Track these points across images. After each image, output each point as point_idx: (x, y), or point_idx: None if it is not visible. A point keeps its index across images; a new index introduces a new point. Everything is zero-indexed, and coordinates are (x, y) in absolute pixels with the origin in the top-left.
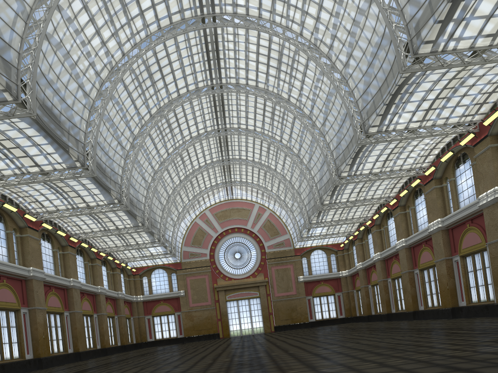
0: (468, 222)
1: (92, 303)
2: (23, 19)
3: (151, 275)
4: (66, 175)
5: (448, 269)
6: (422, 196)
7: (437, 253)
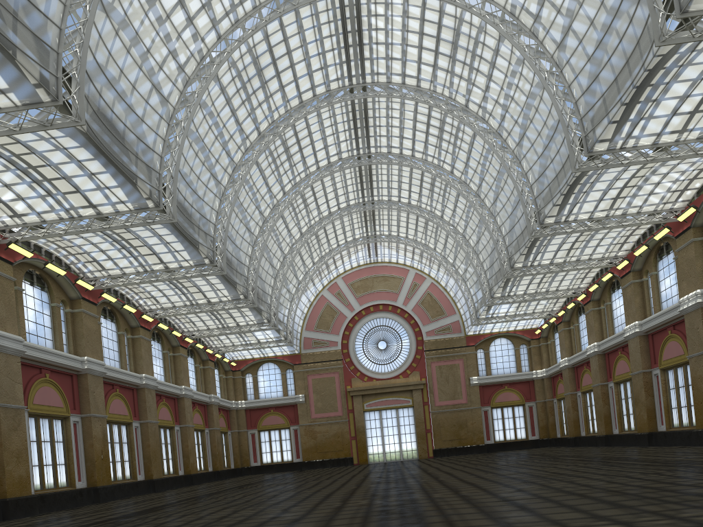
0: None
1: (173, 410)
2: None
3: (257, 371)
4: (134, 220)
5: None
6: (670, 255)
7: (692, 344)
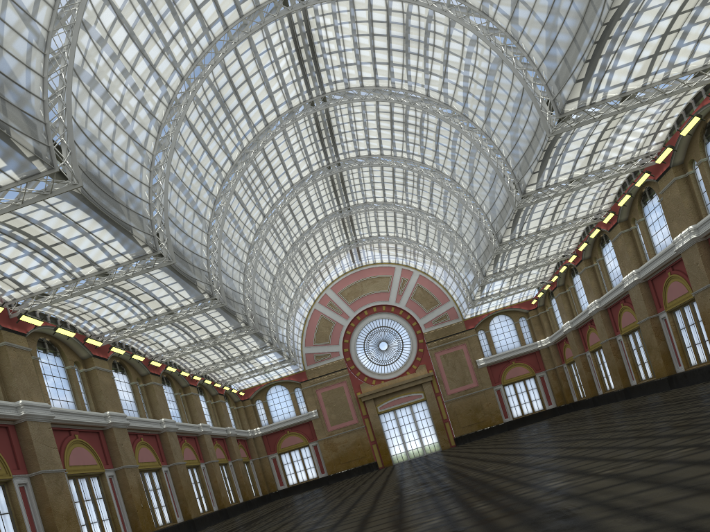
0: None
1: (196, 449)
2: (39, 50)
3: (266, 396)
4: (134, 269)
5: None
6: (654, 199)
7: (695, 280)
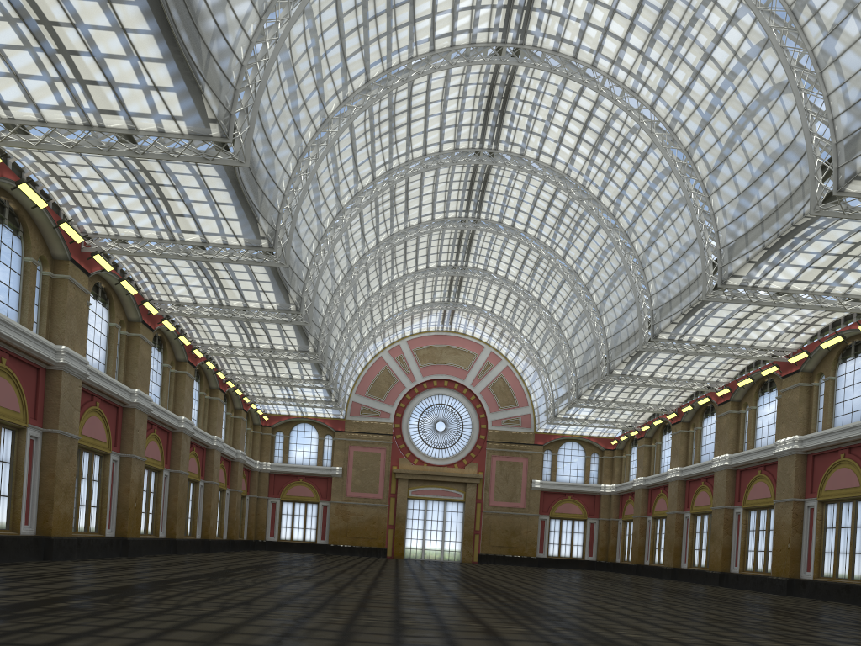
0: (843, 450)
1: (200, 463)
2: (258, 13)
3: (290, 431)
4: (239, 255)
5: (794, 517)
6: (773, 393)
7: (781, 489)
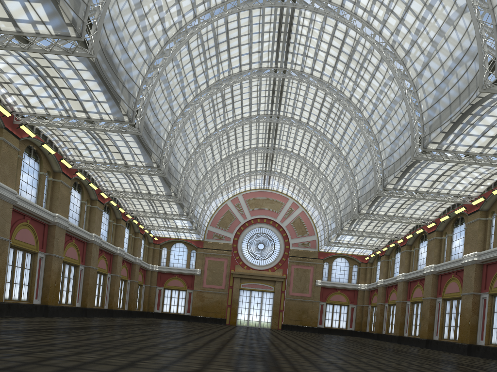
0: None
1: (108, 263)
2: None
3: (171, 247)
4: (112, 127)
5: (473, 304)
6: (462, 225)
7: (466, 286)
